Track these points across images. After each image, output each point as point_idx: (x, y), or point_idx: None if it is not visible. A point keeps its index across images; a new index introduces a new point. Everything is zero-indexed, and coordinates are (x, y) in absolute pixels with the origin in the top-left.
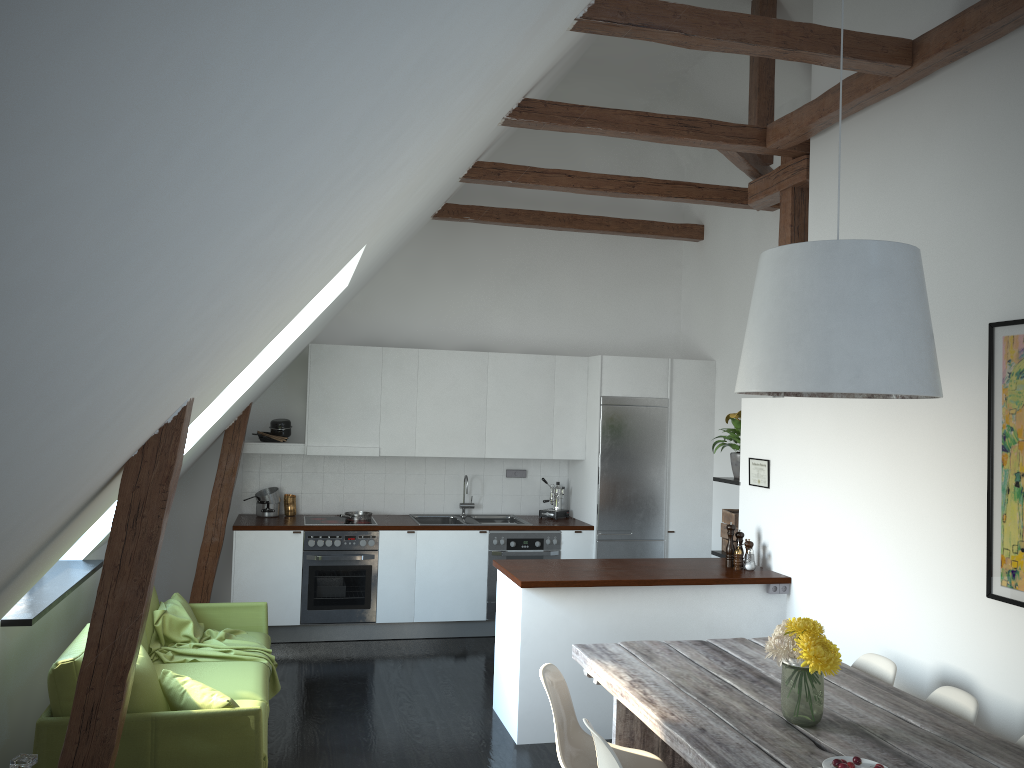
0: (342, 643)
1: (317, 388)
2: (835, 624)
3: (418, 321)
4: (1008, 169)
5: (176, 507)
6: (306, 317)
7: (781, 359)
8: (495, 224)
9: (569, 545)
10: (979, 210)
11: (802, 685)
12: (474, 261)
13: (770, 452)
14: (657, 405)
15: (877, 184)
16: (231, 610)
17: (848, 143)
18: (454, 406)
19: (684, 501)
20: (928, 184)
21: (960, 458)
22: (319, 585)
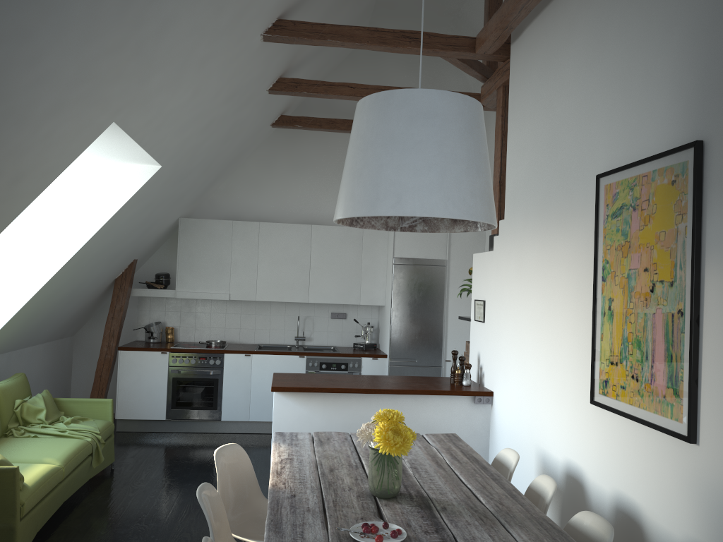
0: (196, 434)
1: (184, 250)
2: (514, 428)
3: (266, 203)
4: (612, 45)
5: (91, 334)
6: (130, 189)
7: (349, 191)
8: (320, 130)
9: (368, 368)
10: (596, 83)
11: (379, 464)
12: (308, 159)
13: (485, 294)
14: (437, 264)
15: (543, 73)
16: (86, 404)
17: (529, 44)
18: (285, 264)
19: (459, 338)
20: (569, 67)
21: (581, 289)
22: (180, 391)
